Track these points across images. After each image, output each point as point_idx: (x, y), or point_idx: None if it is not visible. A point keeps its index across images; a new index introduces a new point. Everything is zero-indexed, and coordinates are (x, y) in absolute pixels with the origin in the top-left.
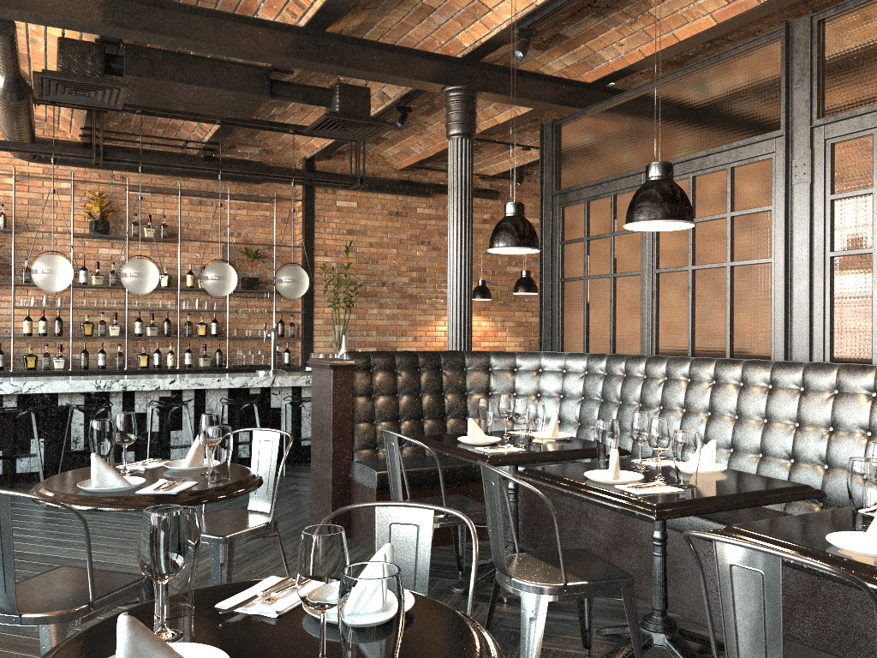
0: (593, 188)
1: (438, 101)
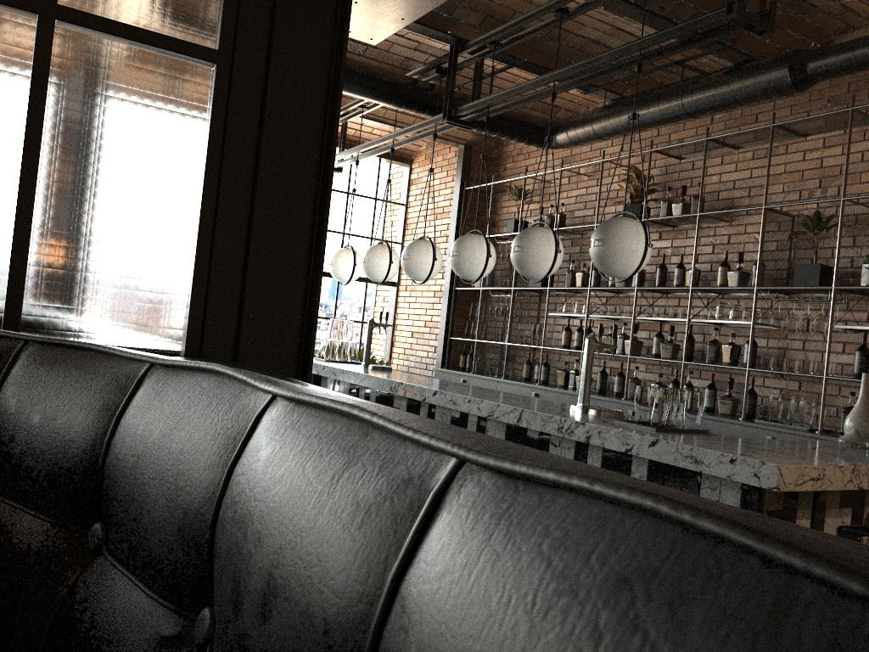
0: None
1: None
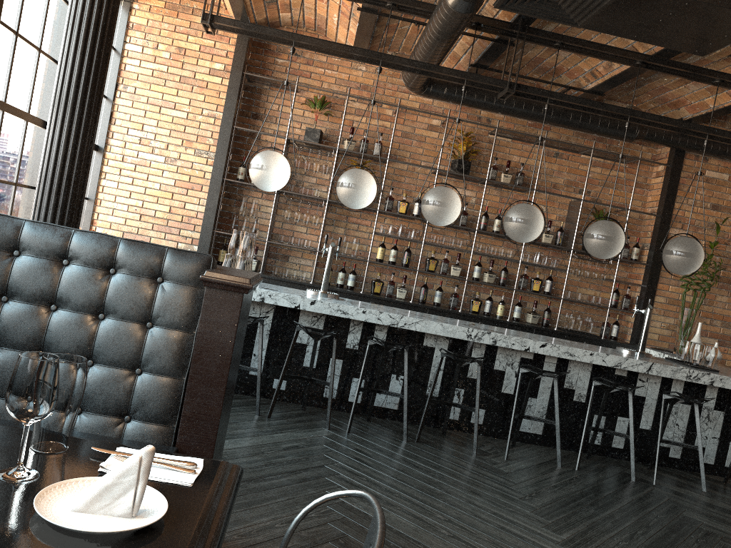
0: None
1: None
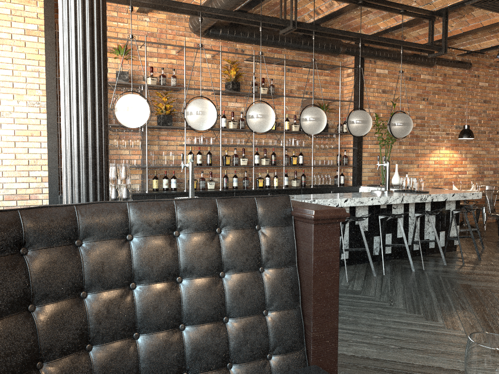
0: None
1: None
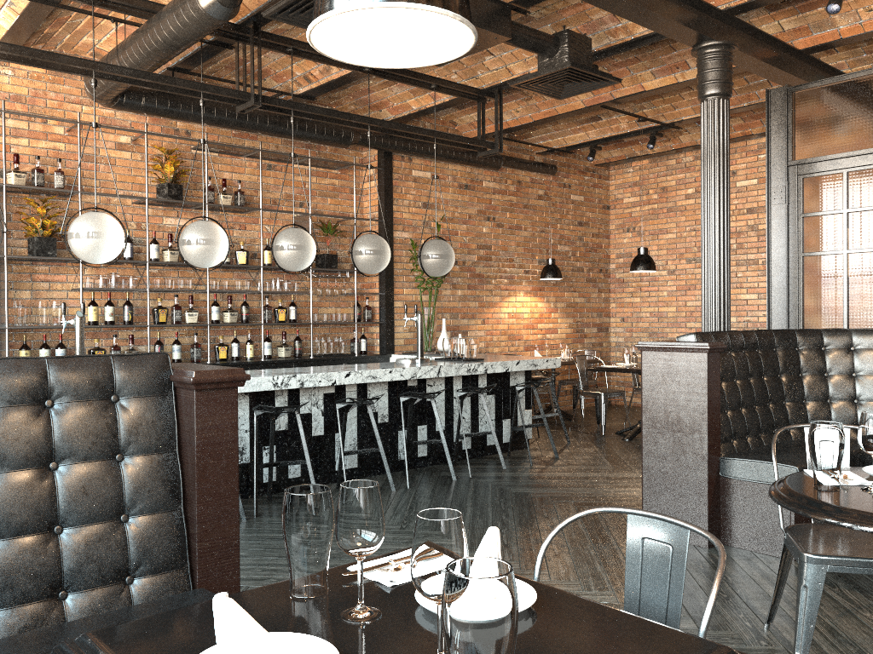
0: (860, 158)
1: None
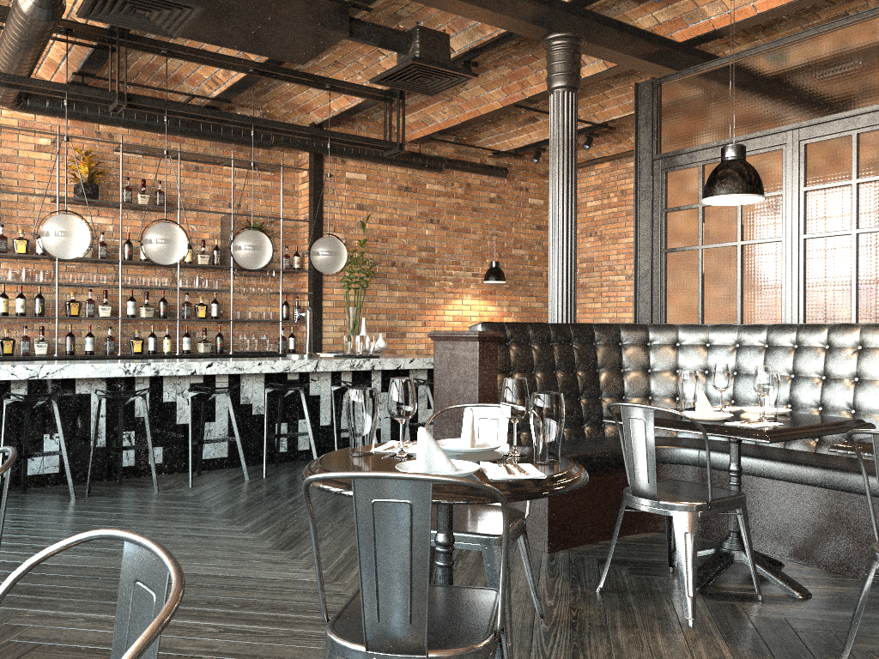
0: (713, 150)
1: (490, 61)
